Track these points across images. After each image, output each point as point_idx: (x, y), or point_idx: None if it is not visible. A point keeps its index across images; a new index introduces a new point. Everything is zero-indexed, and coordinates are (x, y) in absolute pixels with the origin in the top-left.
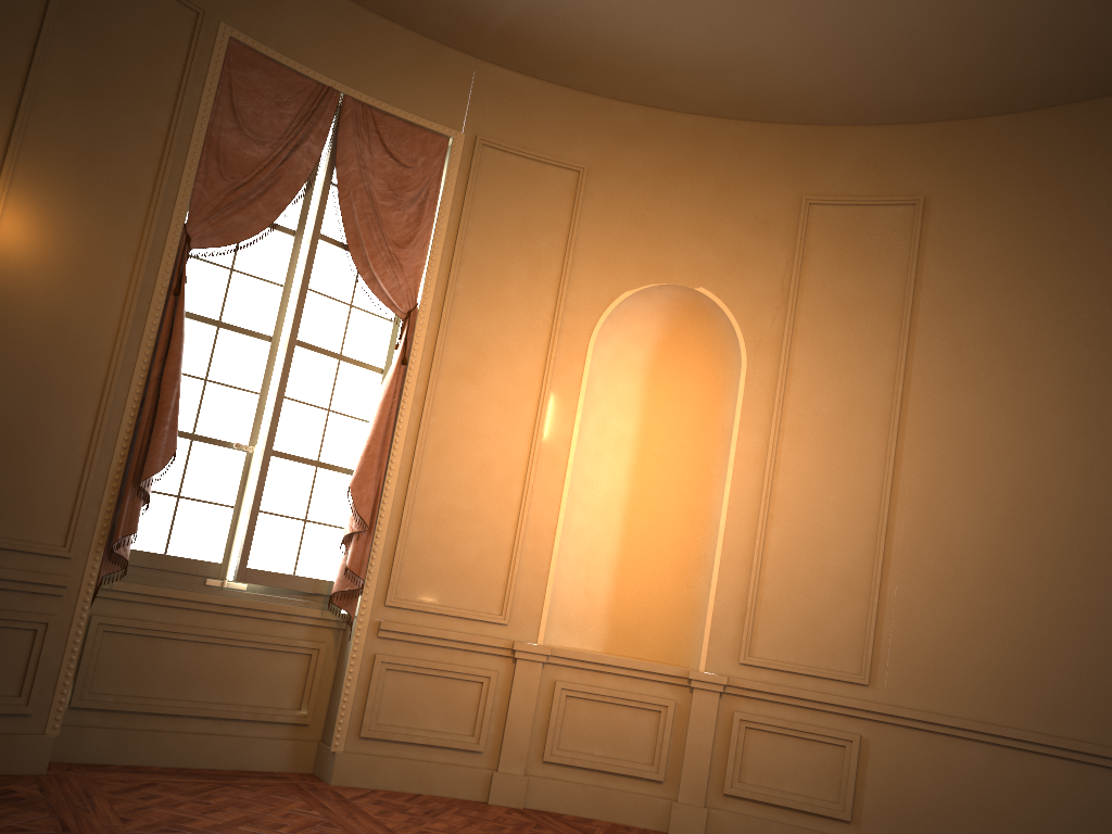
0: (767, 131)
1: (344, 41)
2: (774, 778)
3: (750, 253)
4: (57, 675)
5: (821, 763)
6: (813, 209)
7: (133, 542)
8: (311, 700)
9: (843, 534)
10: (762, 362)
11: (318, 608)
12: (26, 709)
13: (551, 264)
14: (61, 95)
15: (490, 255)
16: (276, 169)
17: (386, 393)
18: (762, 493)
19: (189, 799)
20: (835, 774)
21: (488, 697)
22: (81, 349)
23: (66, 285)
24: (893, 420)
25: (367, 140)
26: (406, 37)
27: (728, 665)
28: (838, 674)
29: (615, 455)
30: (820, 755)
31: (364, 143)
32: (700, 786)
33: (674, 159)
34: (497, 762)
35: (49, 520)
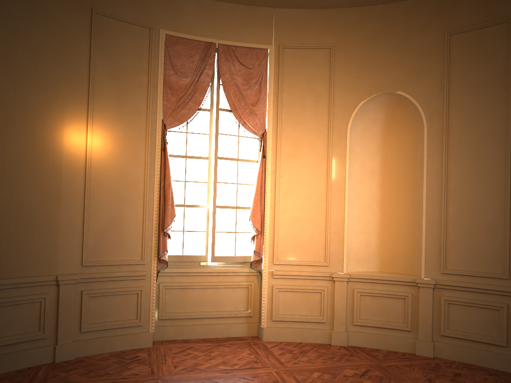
0: (422, 2)
1: (213, 19)
2: (465, 326)
3: (421, 68)
4: (149, 309)
5: (488, 319)
6: (452, 37)
7: (169, 252)
8: (251, 306)
9: (487, 204)
10: (434, 122)
11: (248, 268)
12: (140, 323)
13: (323, 96)
14: (103, 81)
15: (295, 99)
16: (194, 86)
17: (258, 172)
18: (442, 189)
19: (203, 354)
20: (496, 324)
21: (324, 299)
22: (132, 181)
23: (121, 157)
24: (507, 141)
25: (231, 61)
26: (240, 8)
27: (435, 274)
28: (492, 275)
29: (370, 179)
30: (487, 314)
31: (230, 63)
32: (428, 332)
33: (376, 29)
34: (333, 326)
35: (134, 251)
